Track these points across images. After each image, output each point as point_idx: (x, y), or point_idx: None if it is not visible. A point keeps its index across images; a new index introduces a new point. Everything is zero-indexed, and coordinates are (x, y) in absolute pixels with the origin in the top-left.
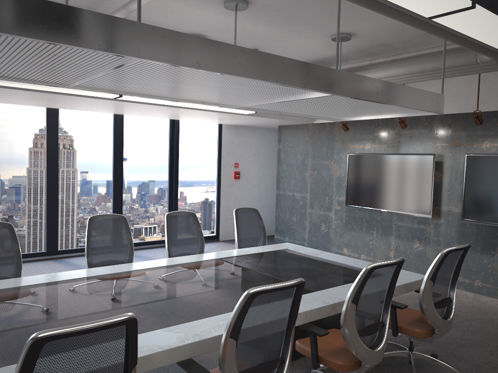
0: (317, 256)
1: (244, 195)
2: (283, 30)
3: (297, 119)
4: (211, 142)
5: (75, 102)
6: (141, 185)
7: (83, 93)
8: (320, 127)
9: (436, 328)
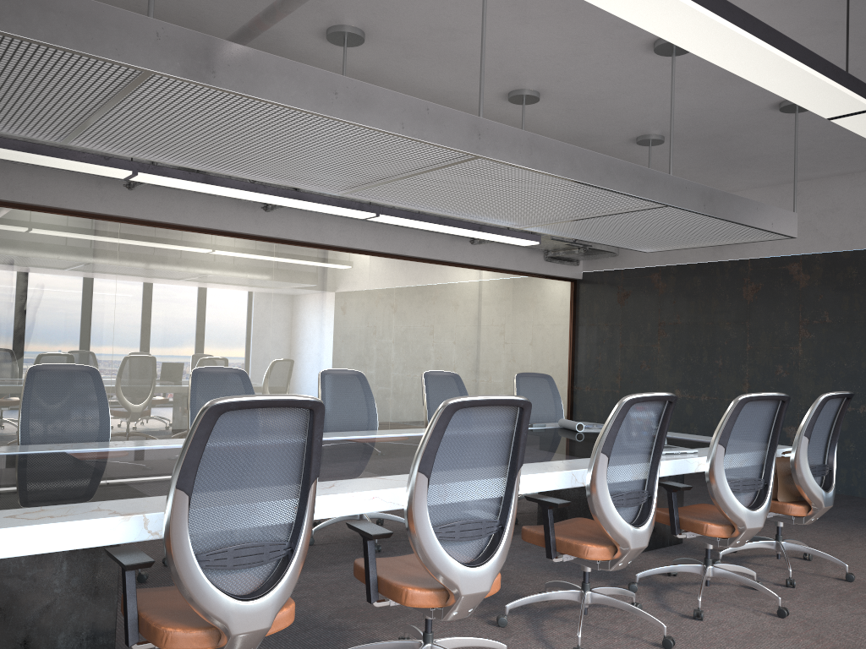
0: None
1: None
2: None
3: None
4: None
5: None
6: None
7: (619, 7)
8: None
9: None
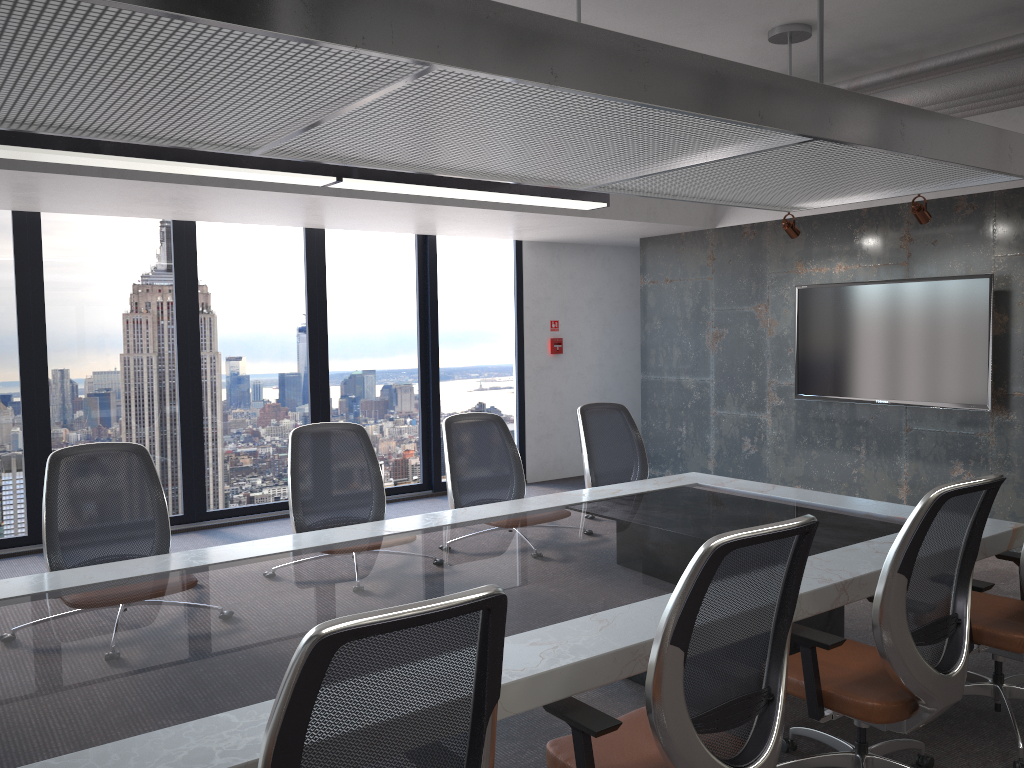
0: (768, 494)
1: (573, 388)
2: (668, 25)
3: (683, 220)
4: (502, 278)
5: (235, 204)
6: (366, 374)
7: (265, 176)
8: (731, 236)
9: None
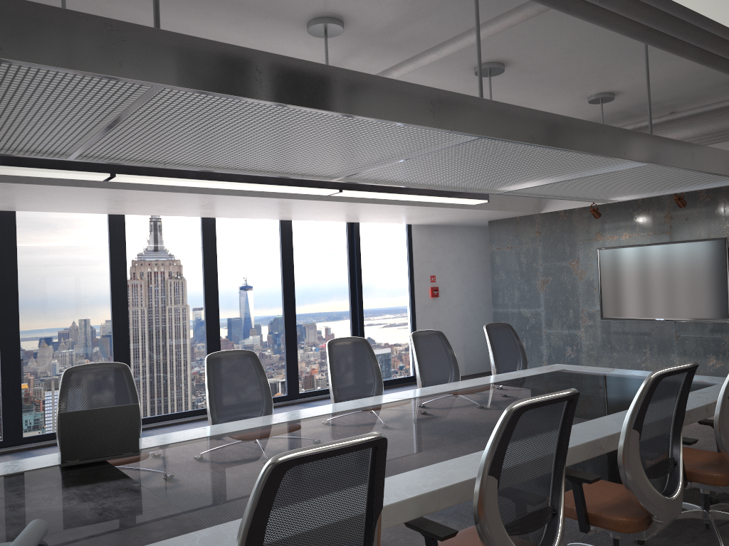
0: (612, 373)
1: (446, 319)
2: (530, 95)
3: (521, 209)
4: (400, 249)
5: (253, 207)
6: (318, 313)
7: (300, 190)
8: (551, 218)
9: None
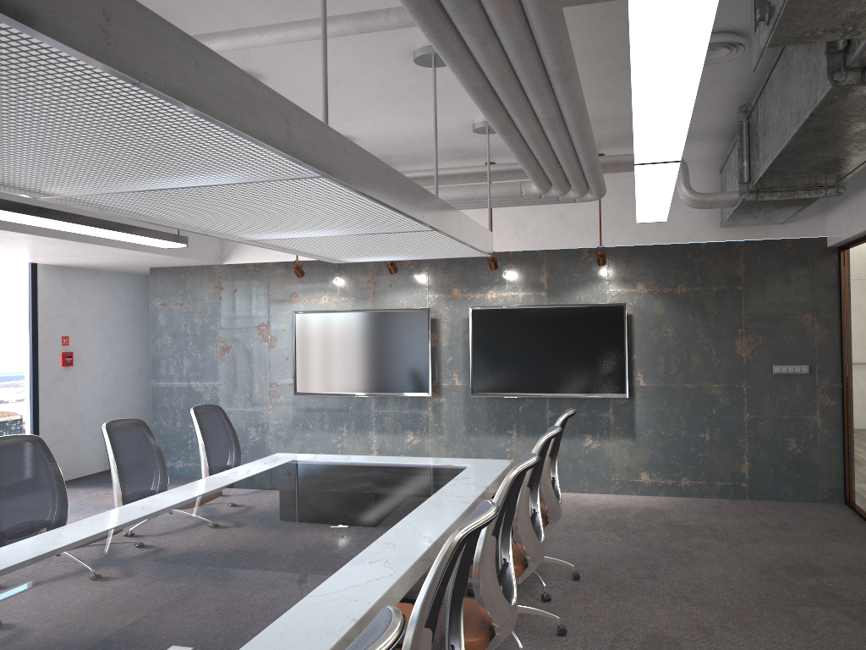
0: (353, 461)
1: (82, 396)
2: None
3: (202, 257)
4: (19, 297)
5: None
6: None
7: None
8: (237, 271)
9: (553, 514)
